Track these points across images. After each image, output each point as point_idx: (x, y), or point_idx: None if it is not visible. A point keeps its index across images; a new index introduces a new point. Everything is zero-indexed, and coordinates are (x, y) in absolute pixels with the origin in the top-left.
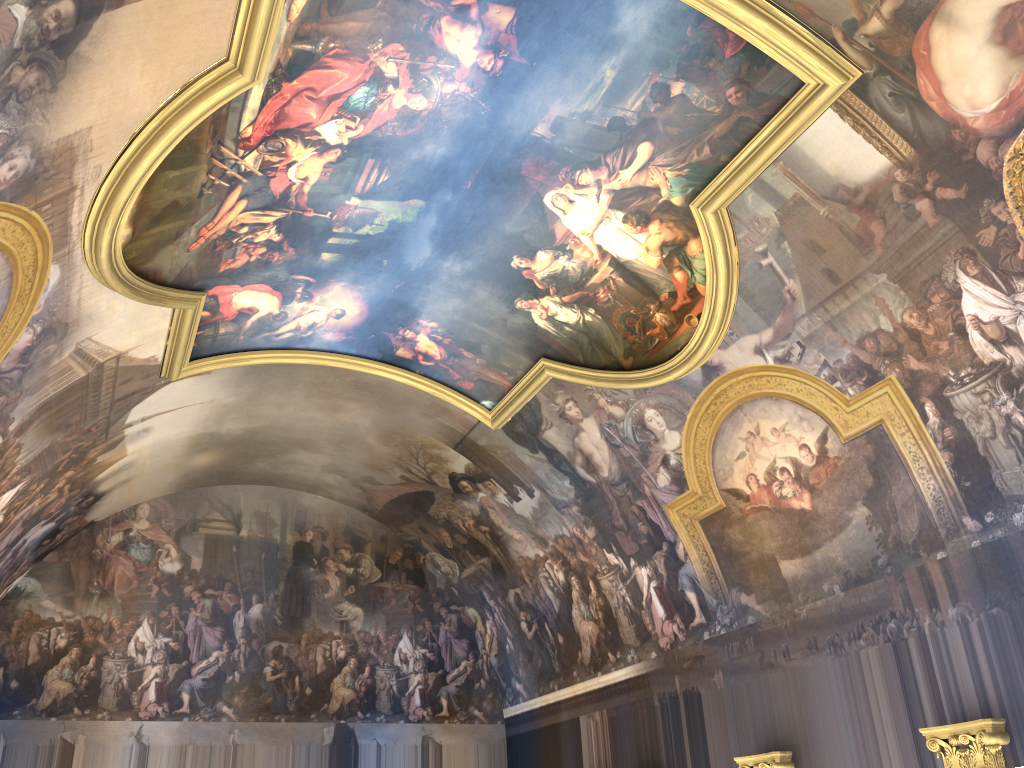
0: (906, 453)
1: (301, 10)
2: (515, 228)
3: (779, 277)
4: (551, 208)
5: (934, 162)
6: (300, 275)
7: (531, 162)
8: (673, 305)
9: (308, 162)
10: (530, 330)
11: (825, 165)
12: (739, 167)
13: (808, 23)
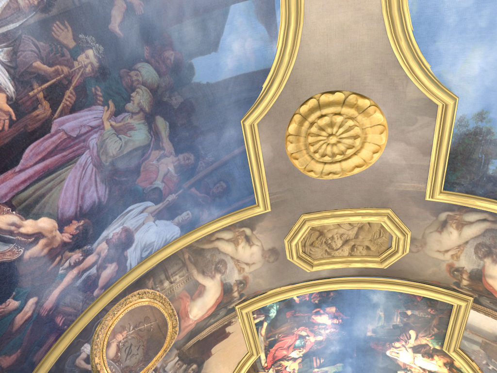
0: None
1: (264, 332)
2: (382, 364)
3: None
4: (391, 356)
5: None
6: None
7: (373, 343)
8: None
9: (291, 364)
10: None
11: (485, 328)
12: (450, 334)
13: (440, 285)
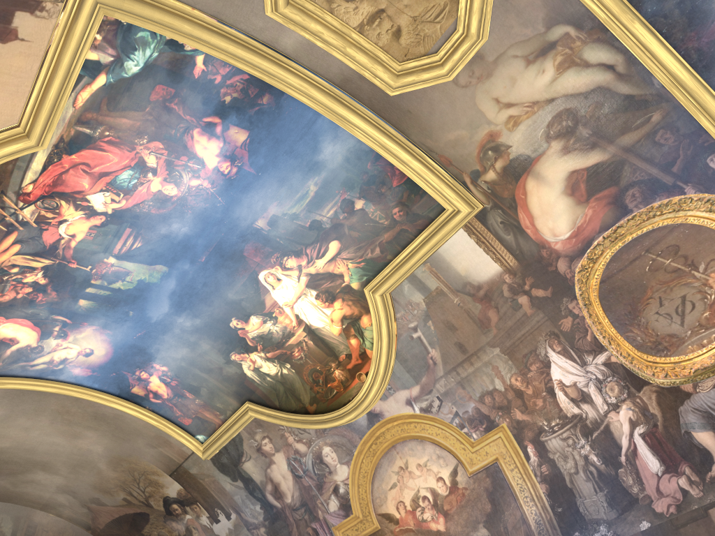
0: (515, 485)
1: (85, 101)
2: (235, 296)
3: (425, 347)
4: (264, 283)
5: (530, 270)
6: (59, 315)
7: (252, 246)
8: (348, 364)
9: (77, 222)
10: (240, 378)
11: (458, 268)
12: (399, 263)
13: (448, 169)
